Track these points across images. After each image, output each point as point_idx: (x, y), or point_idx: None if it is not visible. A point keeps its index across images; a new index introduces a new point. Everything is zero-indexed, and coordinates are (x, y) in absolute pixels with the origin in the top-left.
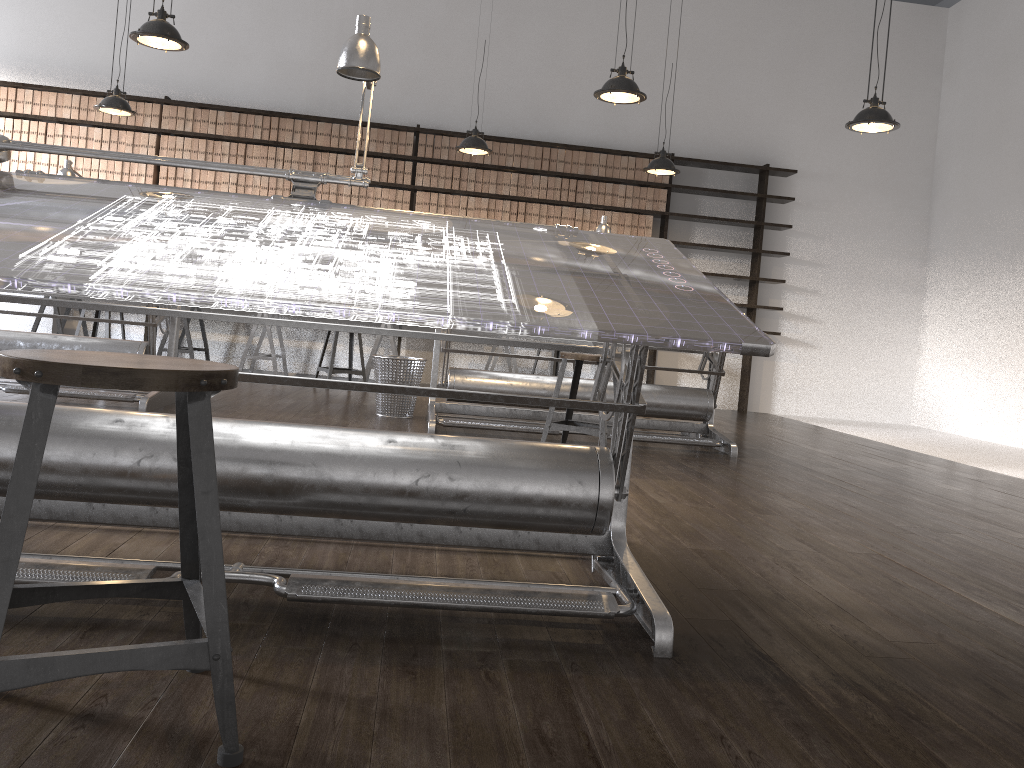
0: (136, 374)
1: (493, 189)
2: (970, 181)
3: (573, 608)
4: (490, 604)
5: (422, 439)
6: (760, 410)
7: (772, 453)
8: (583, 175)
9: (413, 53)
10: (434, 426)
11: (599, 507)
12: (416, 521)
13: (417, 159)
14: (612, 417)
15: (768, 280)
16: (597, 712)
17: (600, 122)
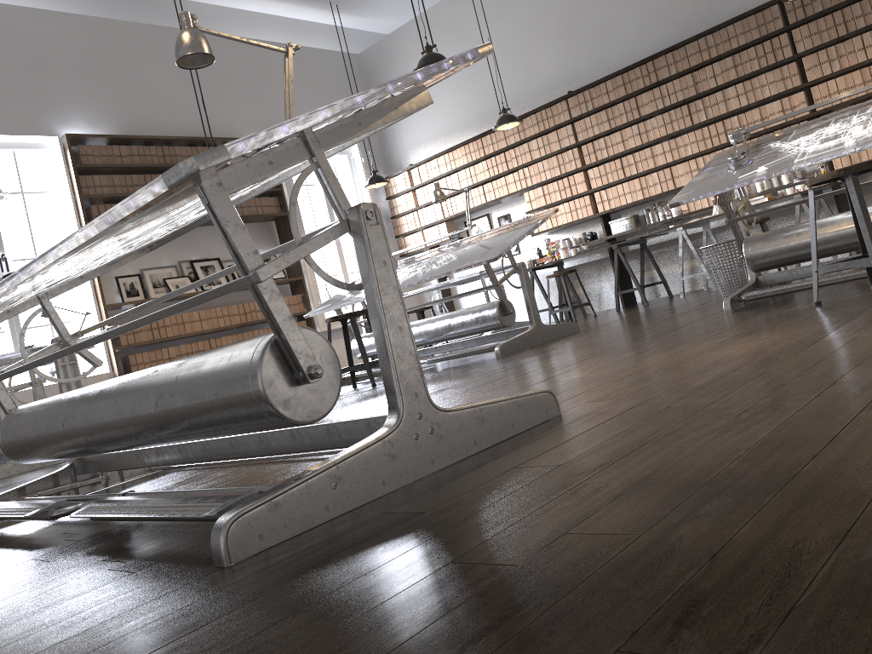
0: None
1: None
2: None
3: (186, 513)
4: (144, 514)
5: (174, 363)
6: None
7: None
8: None
9: None
10: (728, 304)
11: (255, 396)
12: (187, 438)
13: (789, 27)
14: None
15: None
16: (8, 630)
17: None
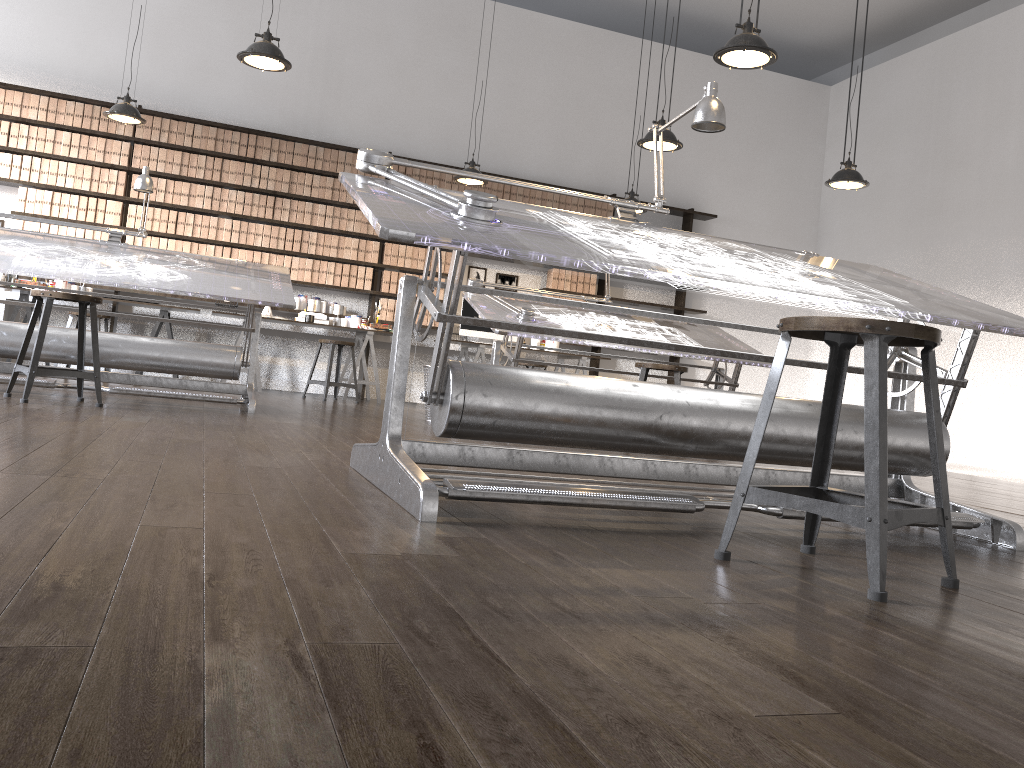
0: (934, 331)
1: None
2: (854, 232)
3: (960, 519)
4: None
5: None
6: None
7: None
8: None
9: (383, 84)
10: None
11: None
12: None
13: None
14: None
15: (693, 310)
16: None
17: (551, 161)
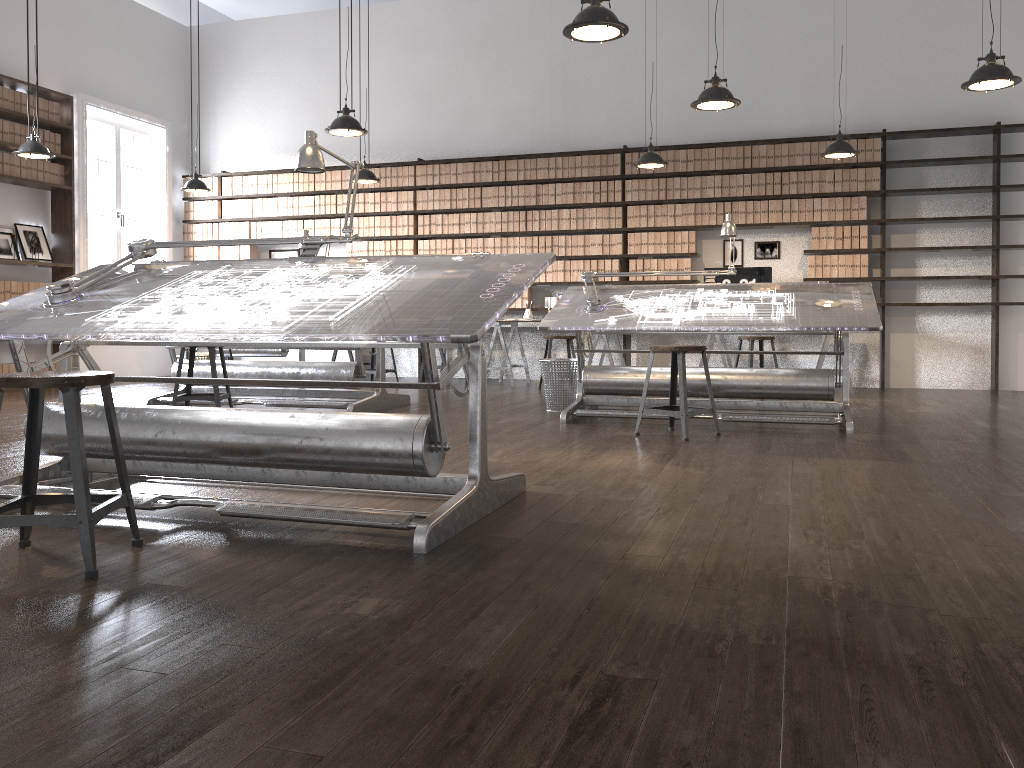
0: (28, 380)
1: (698, 194)
2: None
3: (372, 521)
4: (322, 517)
5: (312, 414)
6: (1019, 388)
7: (911, 429)
8: (787, 167)
9: (617, 81)
10: (565, 416)
11: (413, 456)
12: (311, 468)
13: (625, 177)
14: (744, 401)
15: (1009, 247)
16: (315, 573)
17: (805, 111)
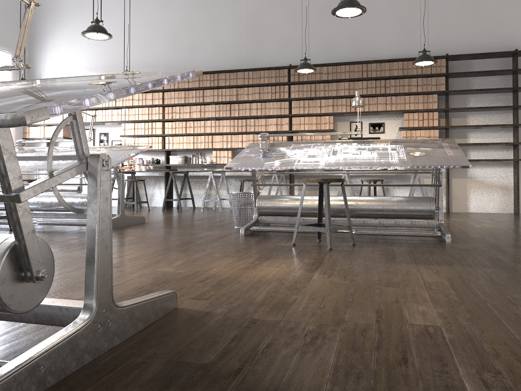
0: None
1: (334, 93)
2: None
3: None
4: None
5: None
6: None
7: (489, 239)
8: (388, 76)
9: (285, 26)
10: (243, 231)
11: None
12: None
13: (290, 83)
14: (370, 220)
15: None
16: None
17: (398, 43)
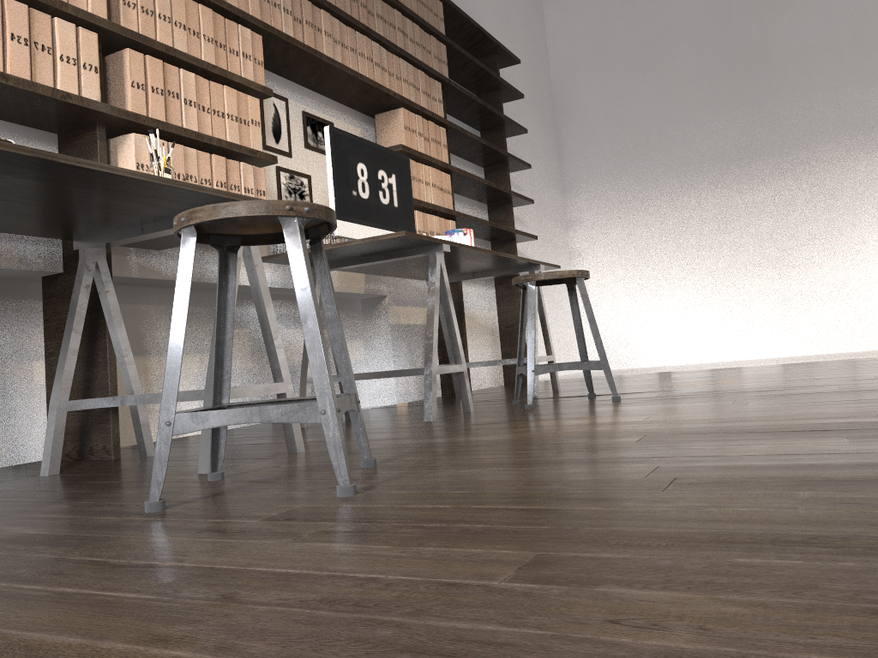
0: None
1: None
2: (621, 102)
3: None
4: None
5: None
6: None
7: None
8: None
9: None
10: None
11: None
12: None
13: None
14: None
15: (525, 199)
16: None
17: None
